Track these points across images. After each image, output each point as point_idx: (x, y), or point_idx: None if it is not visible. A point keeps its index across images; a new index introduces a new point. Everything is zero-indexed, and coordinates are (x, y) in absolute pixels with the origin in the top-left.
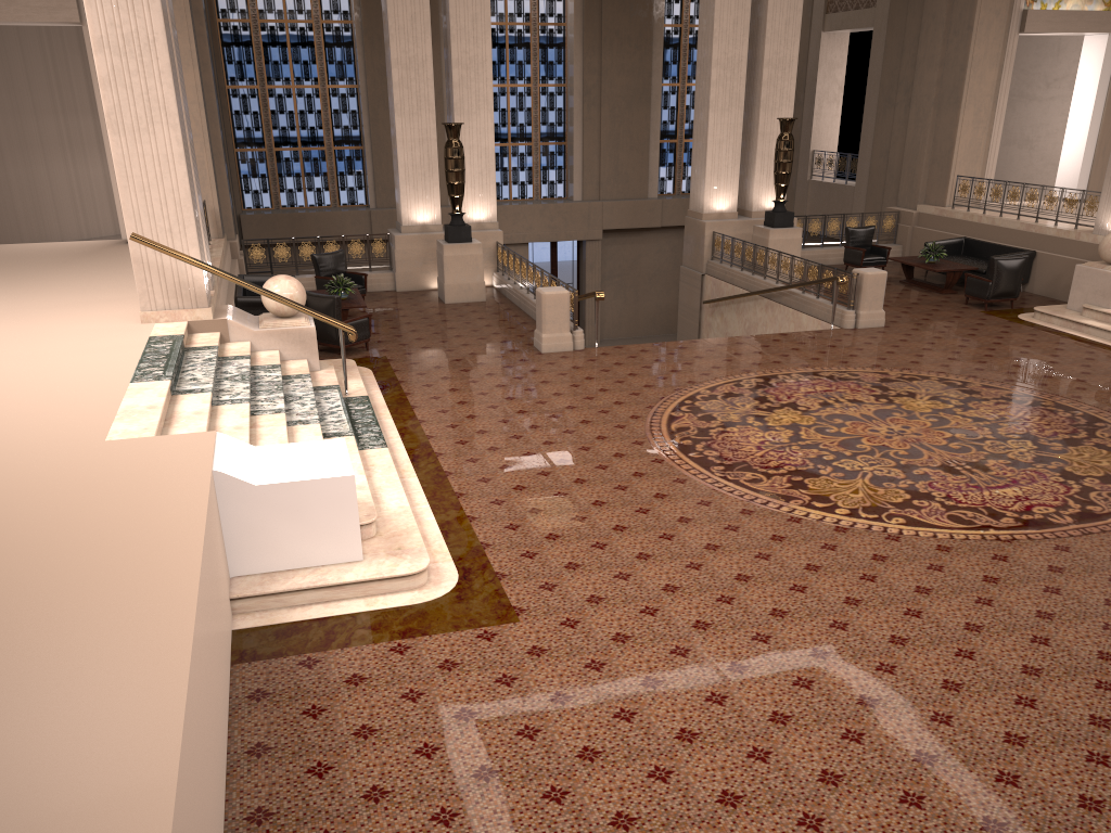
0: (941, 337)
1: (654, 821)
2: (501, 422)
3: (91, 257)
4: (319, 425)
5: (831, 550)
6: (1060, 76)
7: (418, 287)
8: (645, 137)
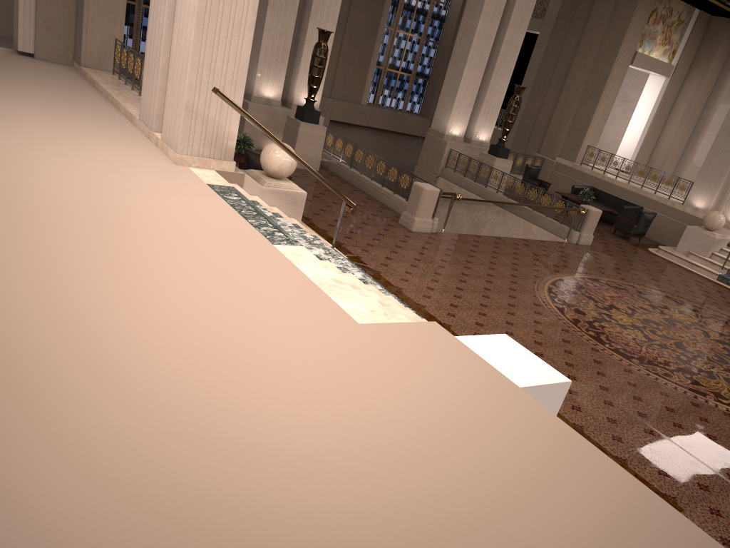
0: (630, 260)
1: None
2: (457, 297)
3: (7, 65)
4: (393, 297)
5: None
6: None
7: (256, 147)
8: (368, 60)
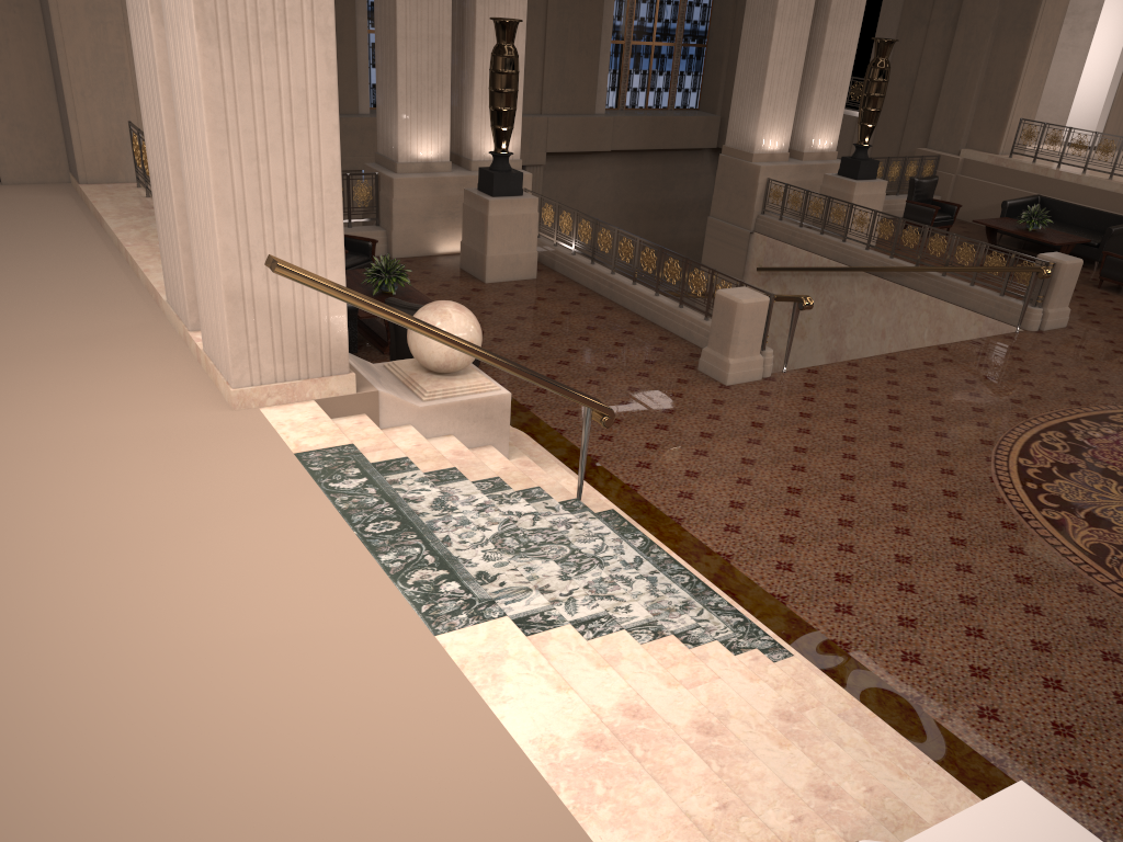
0: None
1: None
2: (845, 551)
3: None
4: (723, 647)
5: None
6: None
7: (420, 252)
8: (596, 36)
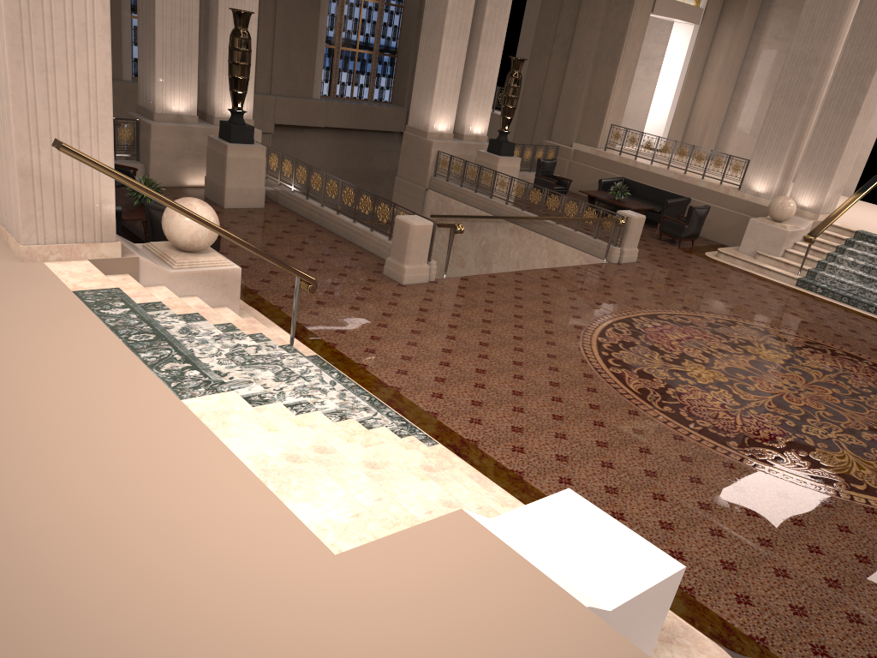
0: (688, 276)
1: None
2: (479, 387)
3: None
4: (389, 430)
5: None
6: None
7: (173, 183)
8: (313, 39)
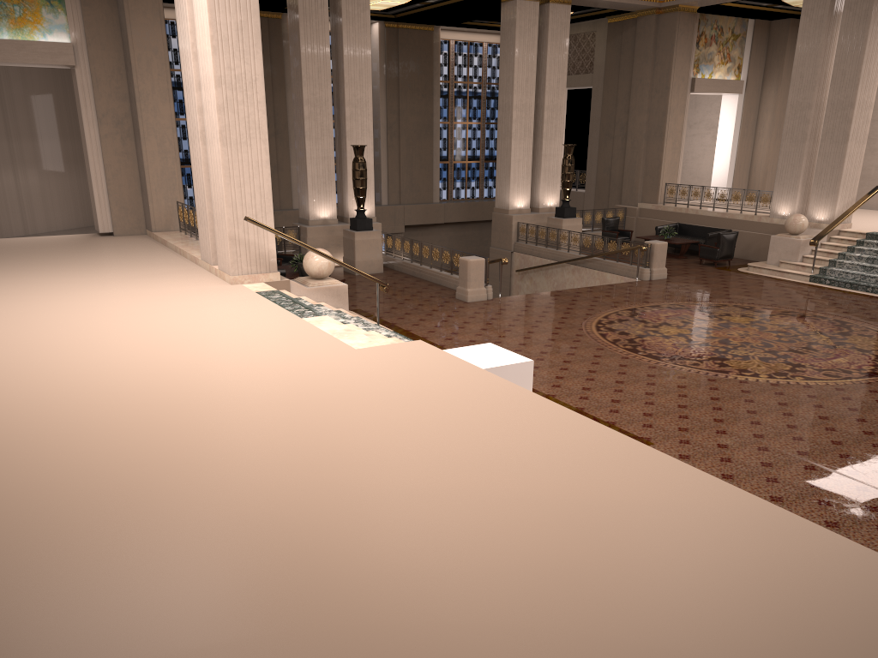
0: (708, 283)
1: (847, 522)
2: (497, 343)
3: (93, 245)
4: None
5: (782, 395)
6: (698, 121)
7: None
8: (430, 159)
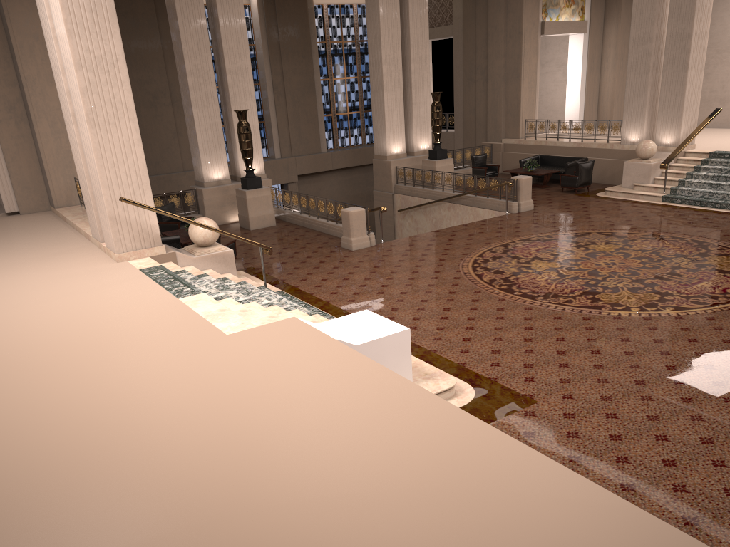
0: (571, 211)
1: None
2: (379, 293)
3: None
4: (299, 310)
5: (656, 330)
6: (549, 60)
7: (221, 223)
8: (314, 113)
